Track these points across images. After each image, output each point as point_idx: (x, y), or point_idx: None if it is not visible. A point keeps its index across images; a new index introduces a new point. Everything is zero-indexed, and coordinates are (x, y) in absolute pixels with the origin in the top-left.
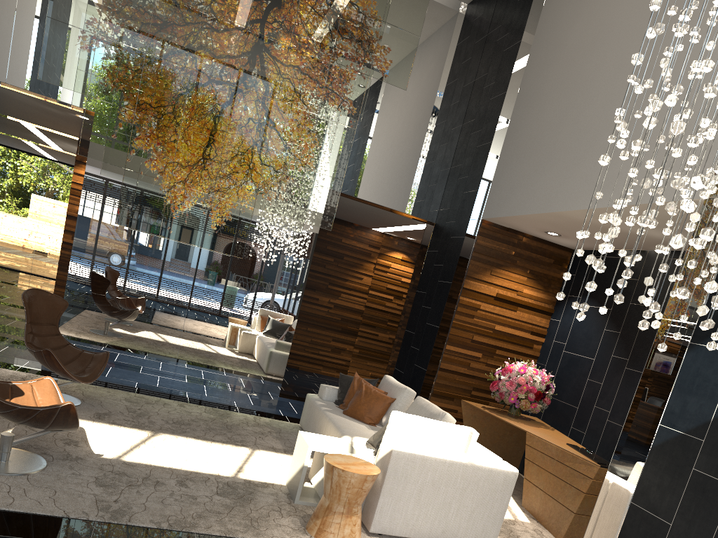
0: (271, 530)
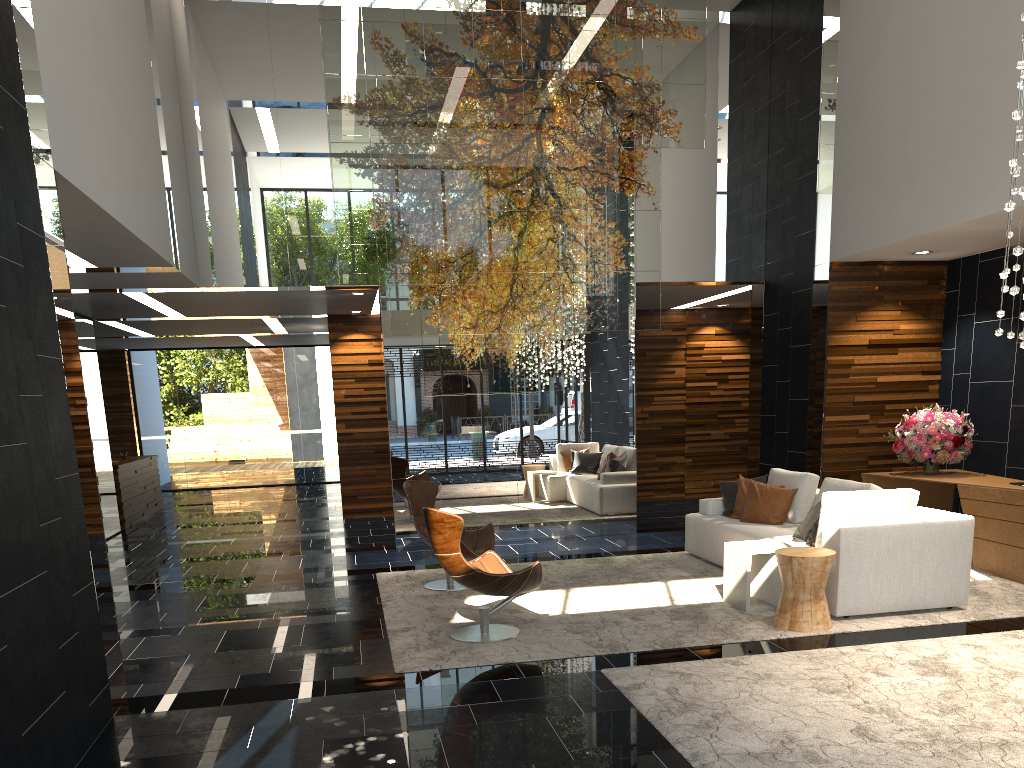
0: (746, 633)
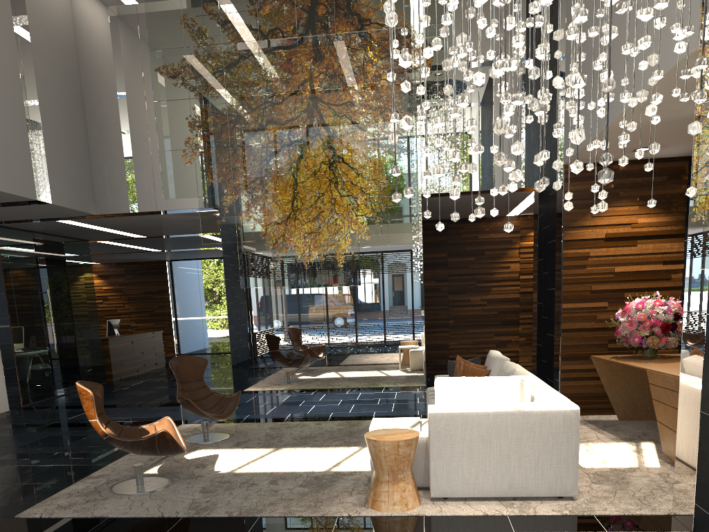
0: (331, 507)
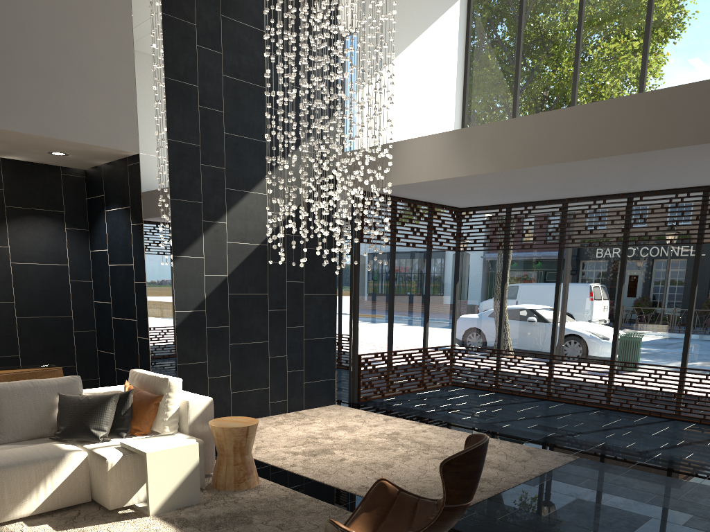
0: (278, 494)
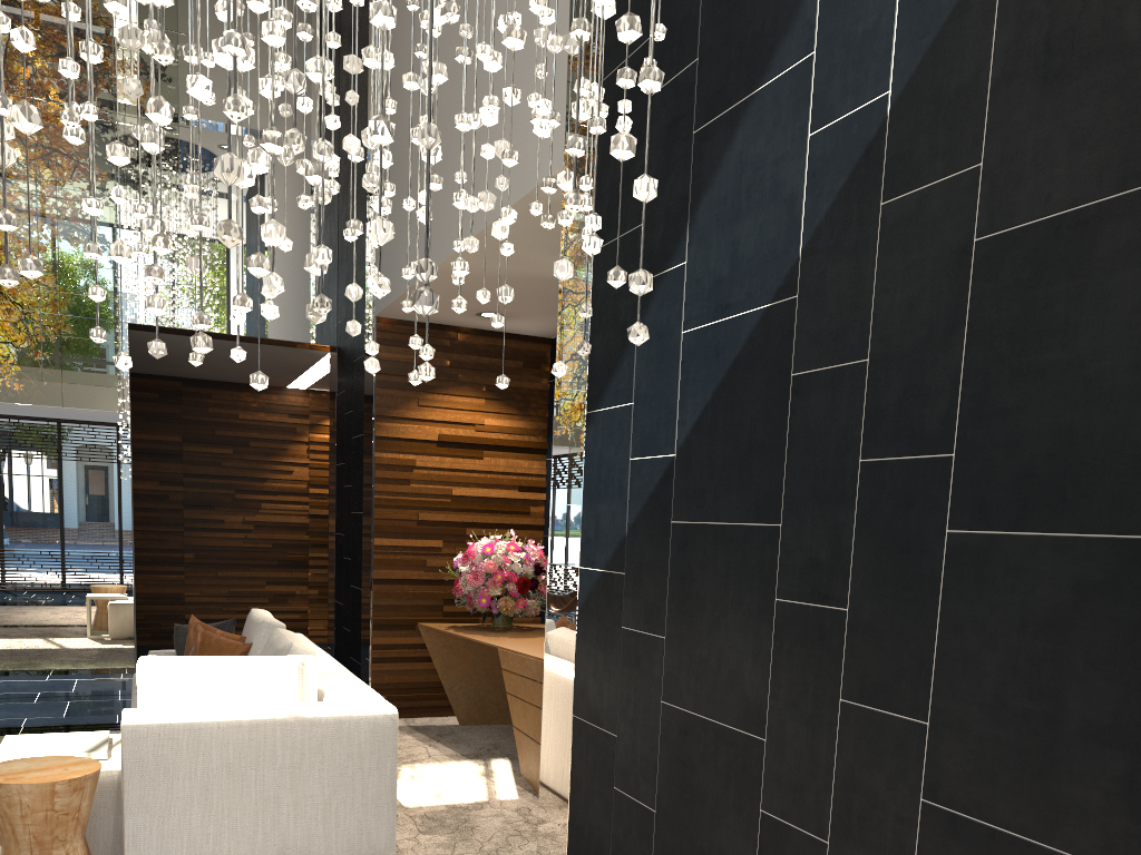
0: None
